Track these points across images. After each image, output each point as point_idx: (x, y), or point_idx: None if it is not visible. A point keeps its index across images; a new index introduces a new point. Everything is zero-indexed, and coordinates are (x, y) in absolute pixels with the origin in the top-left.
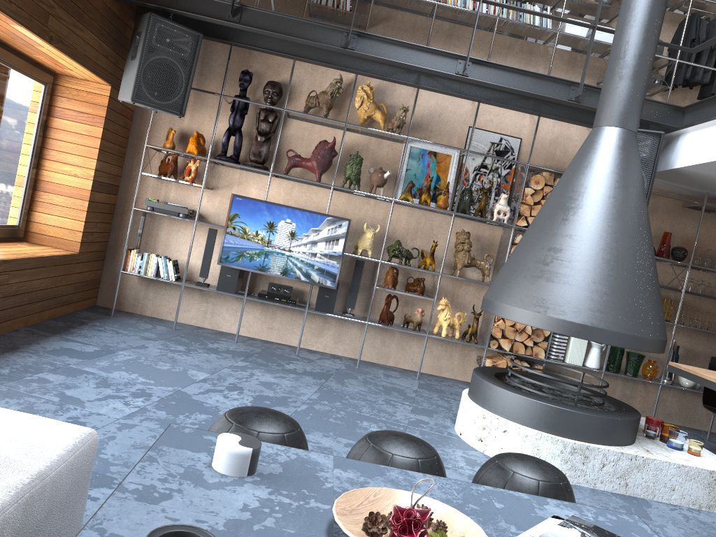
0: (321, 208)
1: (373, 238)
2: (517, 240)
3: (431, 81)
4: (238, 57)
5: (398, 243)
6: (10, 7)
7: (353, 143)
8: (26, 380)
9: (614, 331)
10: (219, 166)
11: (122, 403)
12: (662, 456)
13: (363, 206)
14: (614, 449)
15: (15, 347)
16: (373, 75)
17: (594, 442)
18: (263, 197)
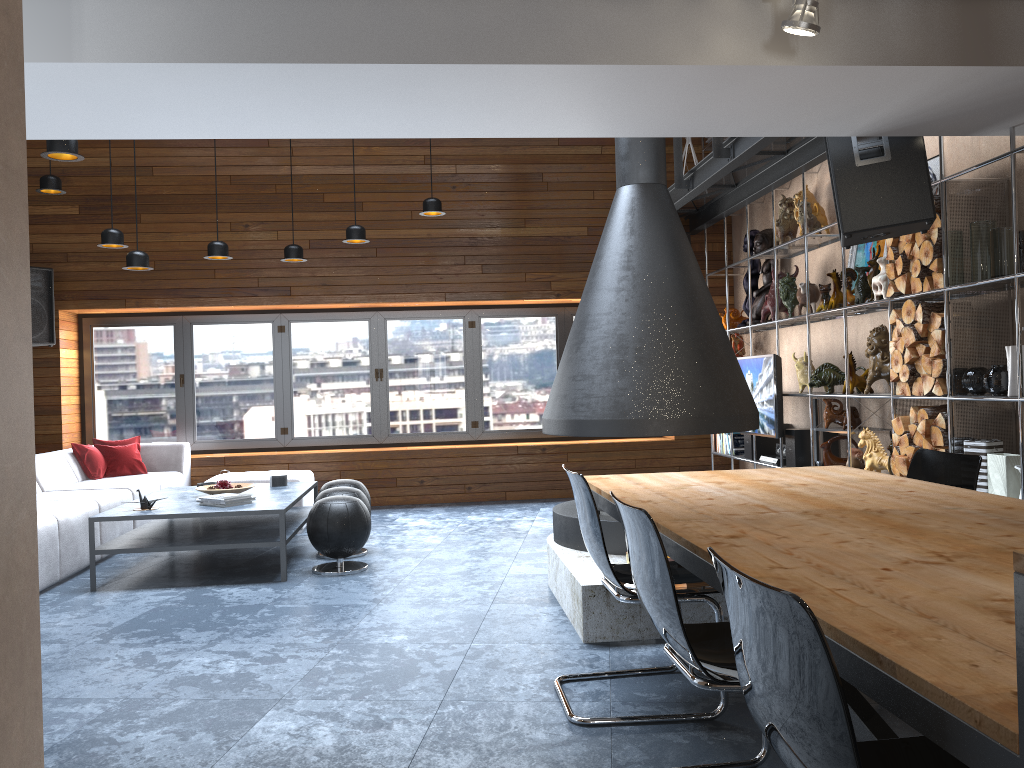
0: (819, 346)
1: (803, 368)
2: (890, 320)
3: (798, 161)
4: (763, 218)
5: (818, 368)
6: (505, 294)
7: (826, 258)
8: (492, 509)
9: (543, 418)
10: (768, 331)
11: (489, 518)
12: (576, 559)
13: (842, 330)
14: (557, 548)
15: (551, 501)
16: (765, 187)
17: (557, 542)
18: (790, 351)
